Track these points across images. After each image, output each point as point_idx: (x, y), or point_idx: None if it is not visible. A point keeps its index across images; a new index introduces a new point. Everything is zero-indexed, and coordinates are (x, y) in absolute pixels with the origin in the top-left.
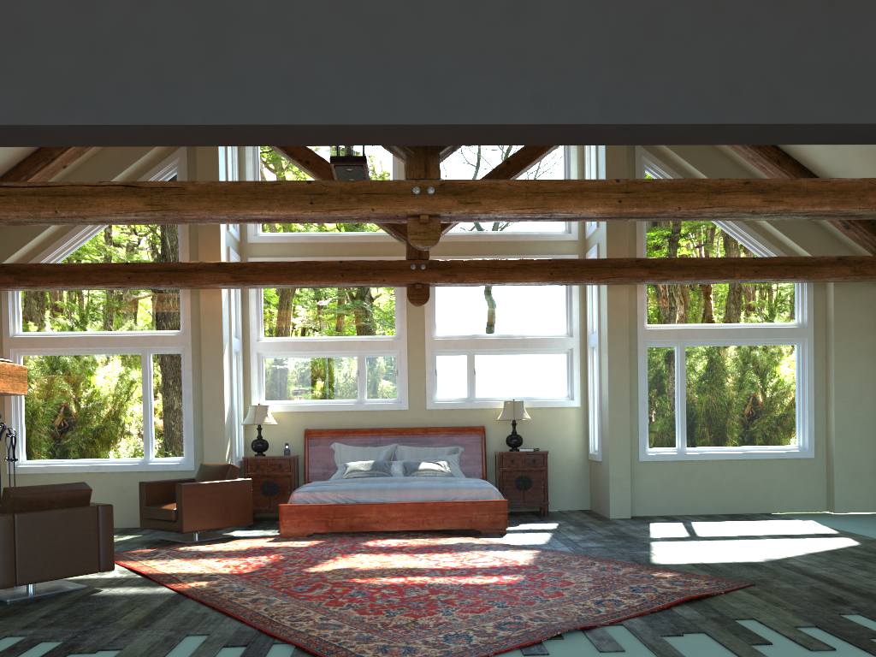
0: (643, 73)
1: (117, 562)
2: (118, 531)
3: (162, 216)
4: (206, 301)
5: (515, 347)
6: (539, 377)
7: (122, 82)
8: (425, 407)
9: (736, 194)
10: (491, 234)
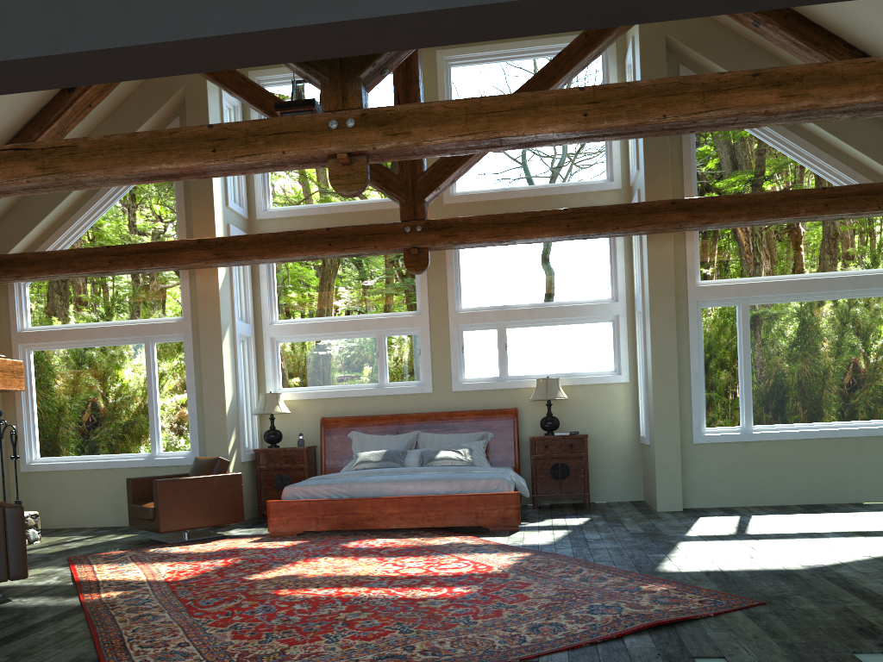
0: None
1: (71, 566)
2: (122, 530)
3: (57, 181)
4: (202, 283)
5: (551, 317)
6: (581, 350)
7: None
8: (451, 389)
9: (741, 91)
10: (519, 190)
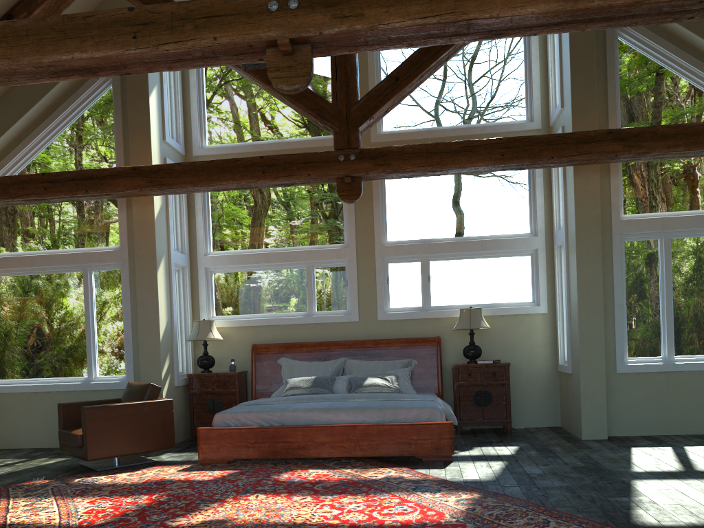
0: None
1: None
2: (57, 452)
3: None
4: (138, 213)
5: (472, 250)
6: (500, 282)
7: None
8: (376, 318)
9: None
10: (444, 129)
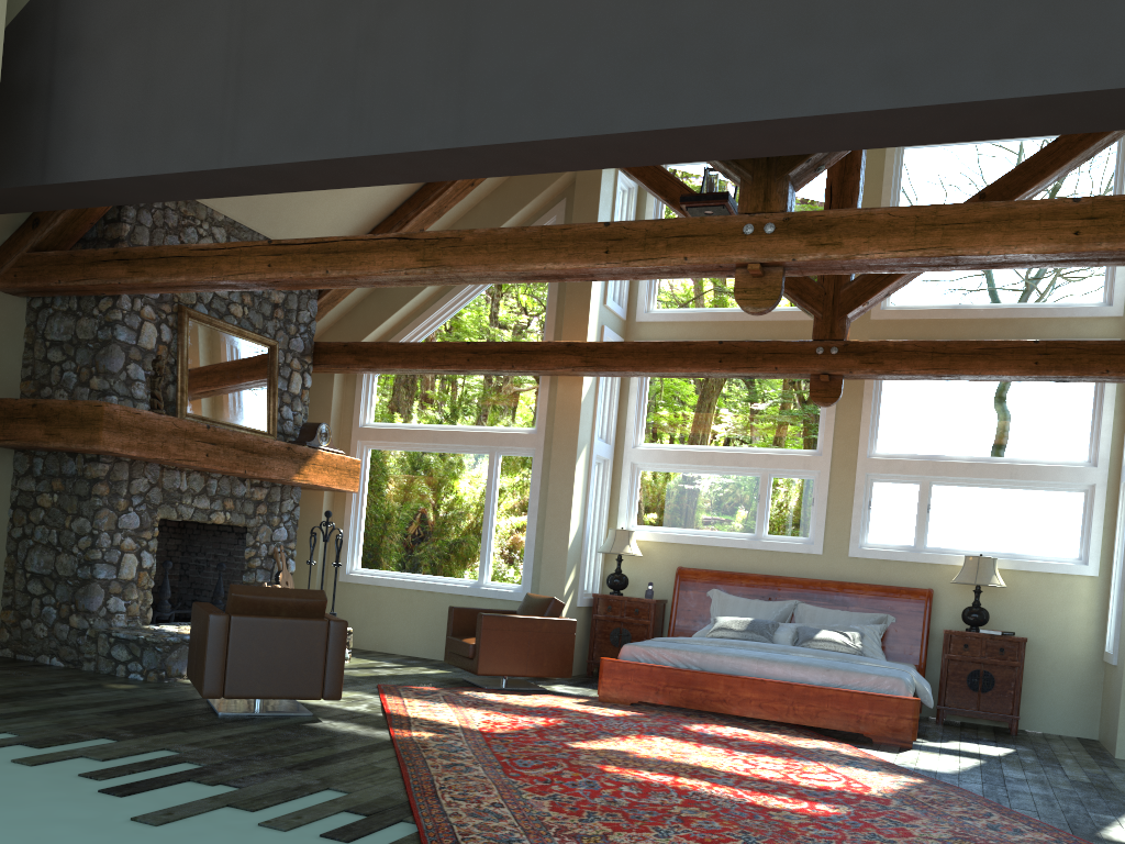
0: (1079, 8)
1: (381, 695)
2: (434, 664)
3: (435, 274)
4: (563, 392)
5: (996, 477)
6: (1033, 525)
7: (357, 105)
8: (847, 554)
9: None
10: (975, 308)
